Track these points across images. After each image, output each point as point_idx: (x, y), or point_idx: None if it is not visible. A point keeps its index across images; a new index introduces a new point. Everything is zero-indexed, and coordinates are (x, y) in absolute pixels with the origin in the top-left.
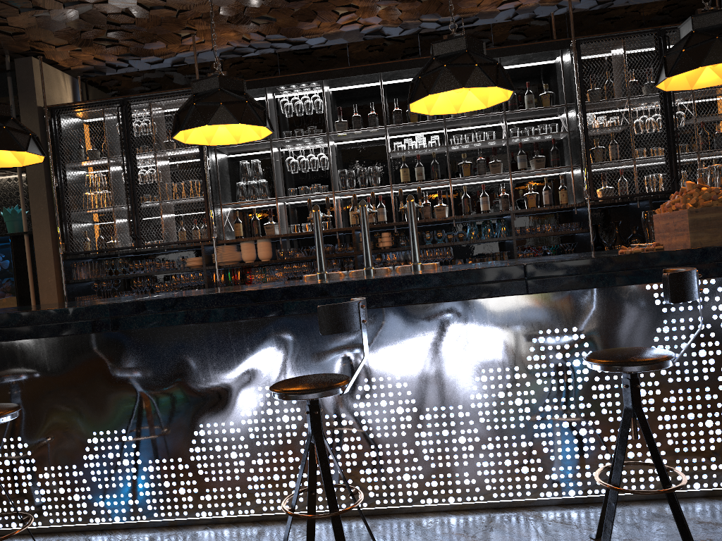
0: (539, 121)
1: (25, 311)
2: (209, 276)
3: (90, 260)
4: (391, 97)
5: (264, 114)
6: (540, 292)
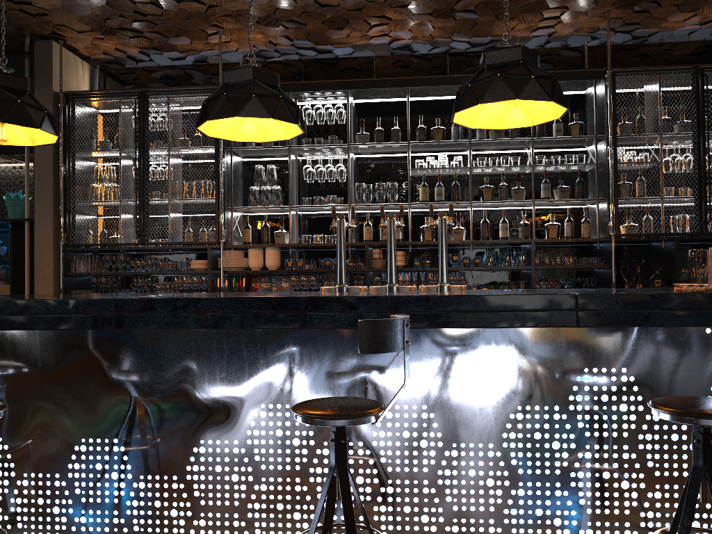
0: (564, 151)
1: (21, 298)
2: (212, 280)
3: (90, 253)
4: (415, 114)
5: (296, 112)
6: (591, 326)
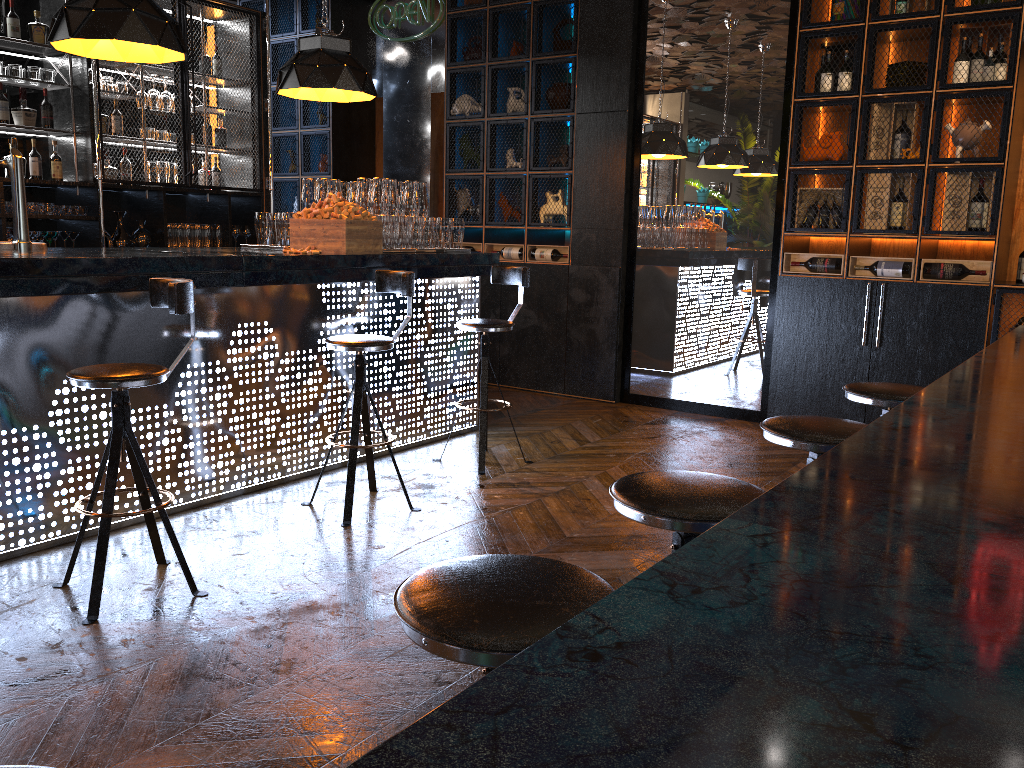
0: (14, 57)
1: None
2: None
3: None
4: None
5: None
6: (254, 285)
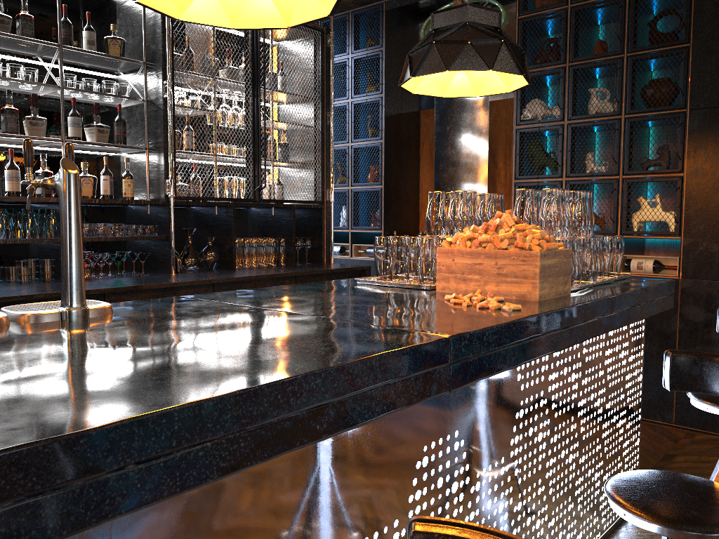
0: (89, 74)
1: None
2: None
3: None
4: None
5: None
6: (463, 386)
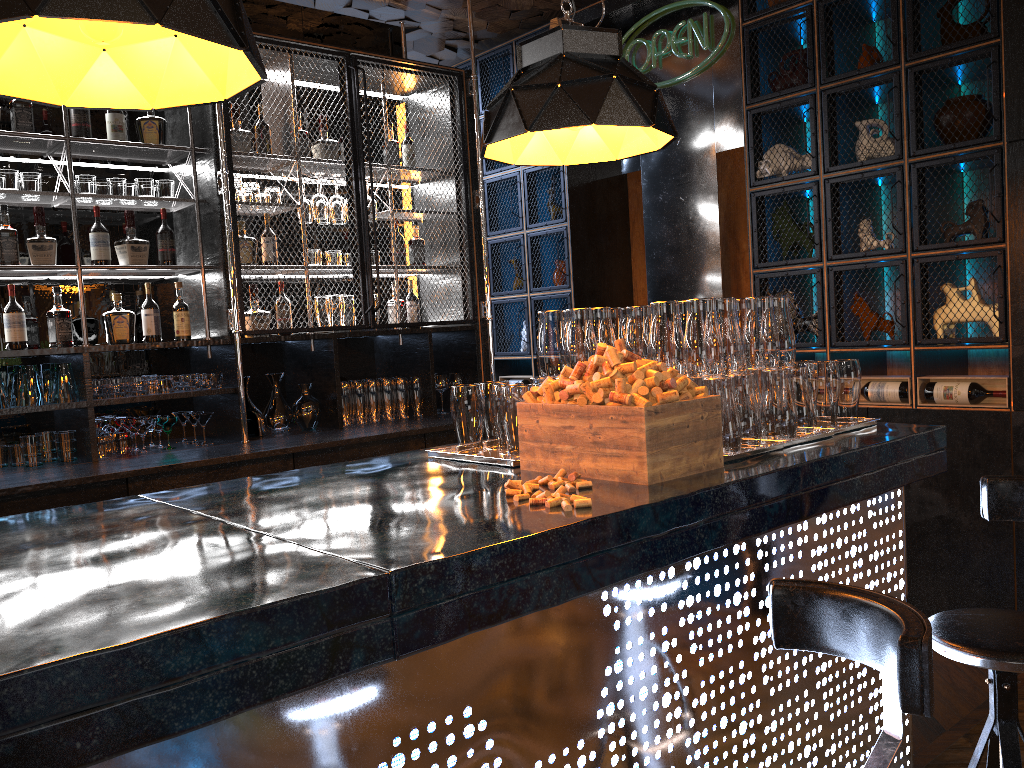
0: (127, 170)
1: None
2: None
3: None
4: None
5: None
6: (426, 647)
